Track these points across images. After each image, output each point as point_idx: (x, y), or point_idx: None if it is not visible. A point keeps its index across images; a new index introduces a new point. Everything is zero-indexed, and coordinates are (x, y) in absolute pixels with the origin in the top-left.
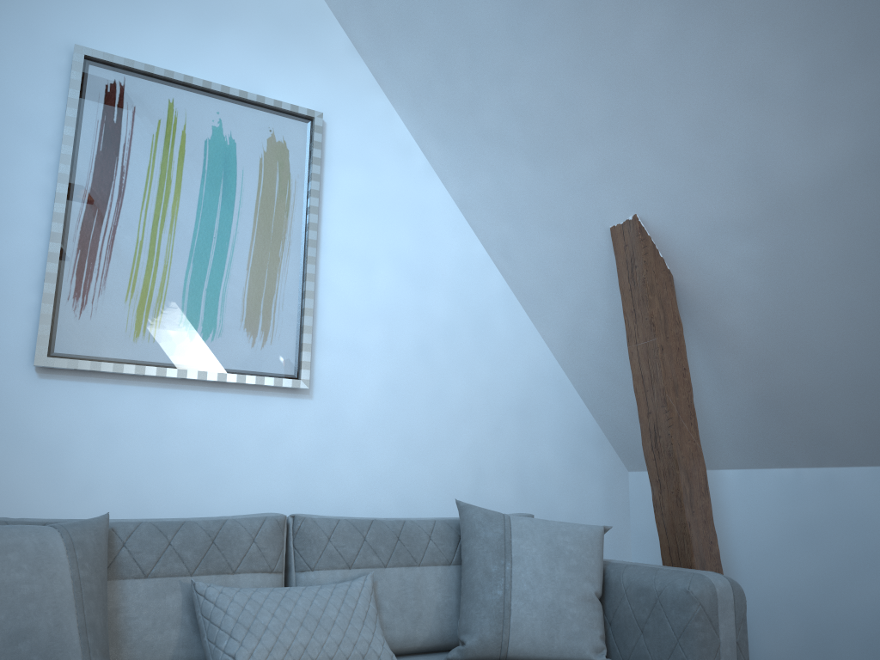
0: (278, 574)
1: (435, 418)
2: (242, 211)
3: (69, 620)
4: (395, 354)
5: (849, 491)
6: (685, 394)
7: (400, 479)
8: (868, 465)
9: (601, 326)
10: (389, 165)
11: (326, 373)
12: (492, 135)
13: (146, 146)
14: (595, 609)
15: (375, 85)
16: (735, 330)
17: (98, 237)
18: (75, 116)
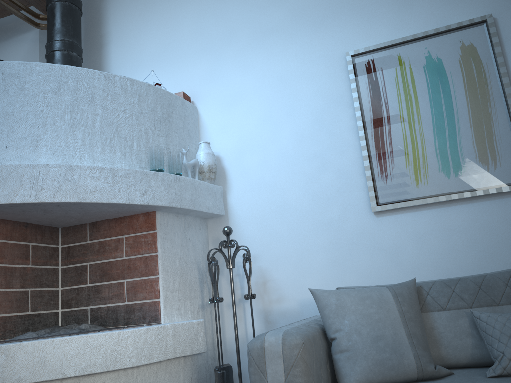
0: None
1: None
2: (456, 95)
3: (400, 331)
4: None
5: None
6: None
7: None
8: None
9: None
10: None
11: None
12: None
13: (392, 84)
14: None
15: None
16: None
17: (383, 140)
18: (355, 86)
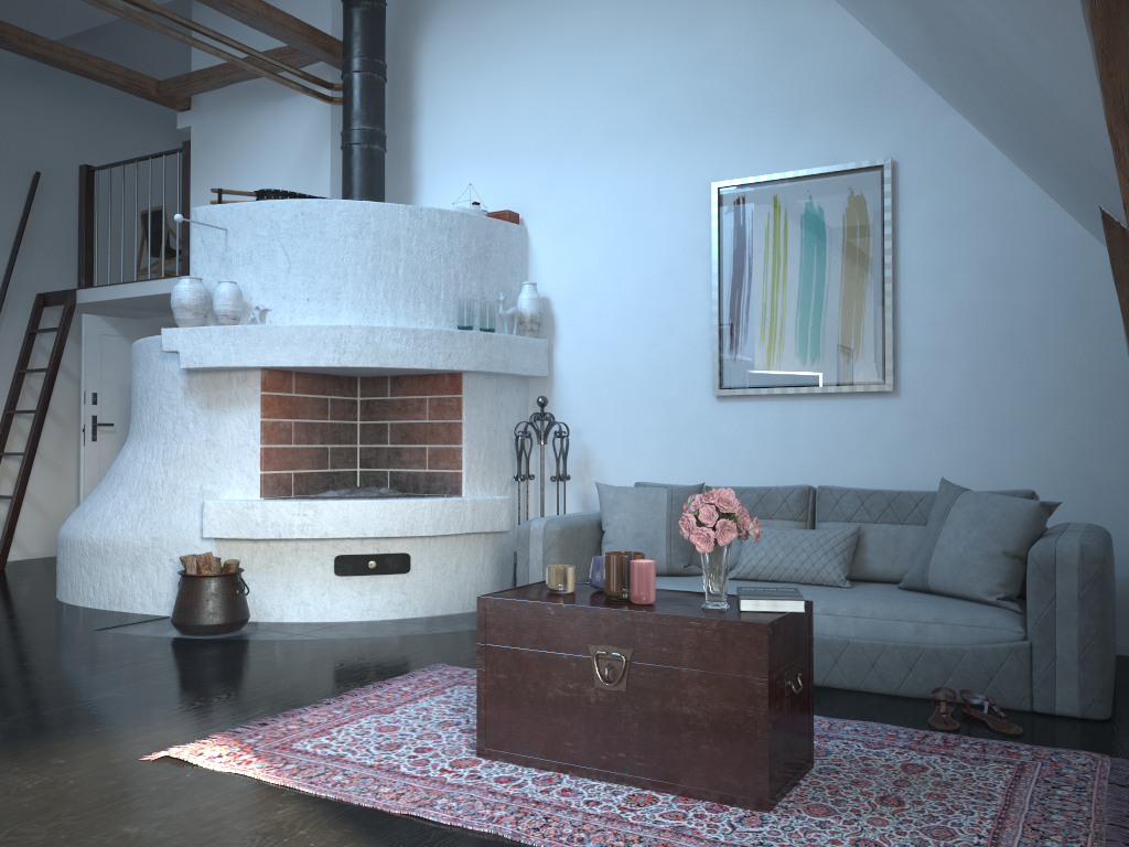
0: (802, 522)
1: (1024, 403)
2: (829, 263)
3: (661, 532)
4: (978, 351)
5: None
6: None
7: (987, 459)
8: None
9: None
10: (963, 178)
11: (911, 376)
12: (1007, 141)
13: (760, 236)
14: (1000, 564)
15: (945, 106)
16: None
17: (737, 308)
18: (716, 232)
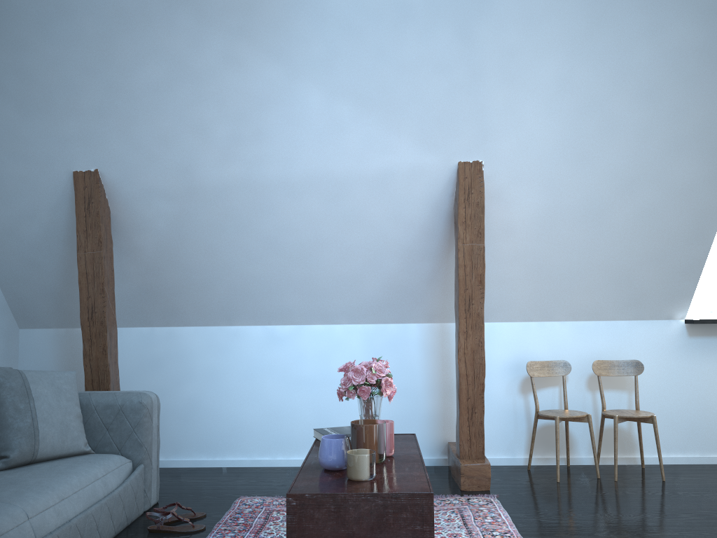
0: None
1: None
2: None
3: None
4: None
5: (182, 340)
6: (112, 286)
7: None
8: (194, 325)
9: (37, 230)
10: None
11: None
12: None
13: None
14: (81, 421)
15: None
16: (141, 248)
17: None
18: None
